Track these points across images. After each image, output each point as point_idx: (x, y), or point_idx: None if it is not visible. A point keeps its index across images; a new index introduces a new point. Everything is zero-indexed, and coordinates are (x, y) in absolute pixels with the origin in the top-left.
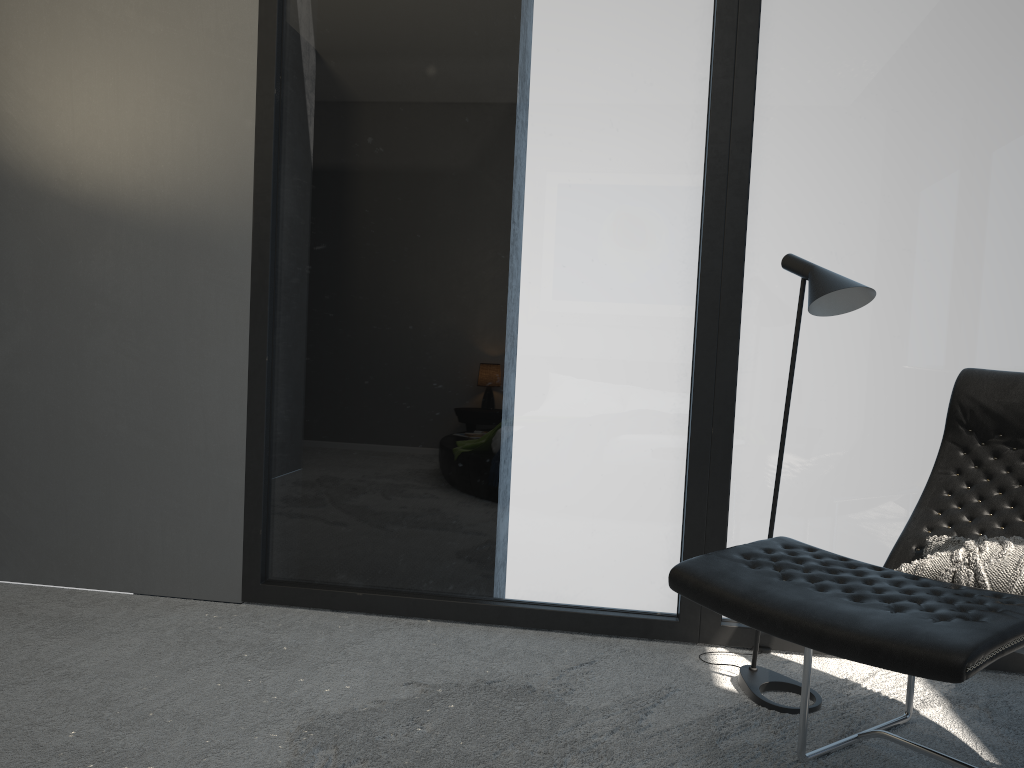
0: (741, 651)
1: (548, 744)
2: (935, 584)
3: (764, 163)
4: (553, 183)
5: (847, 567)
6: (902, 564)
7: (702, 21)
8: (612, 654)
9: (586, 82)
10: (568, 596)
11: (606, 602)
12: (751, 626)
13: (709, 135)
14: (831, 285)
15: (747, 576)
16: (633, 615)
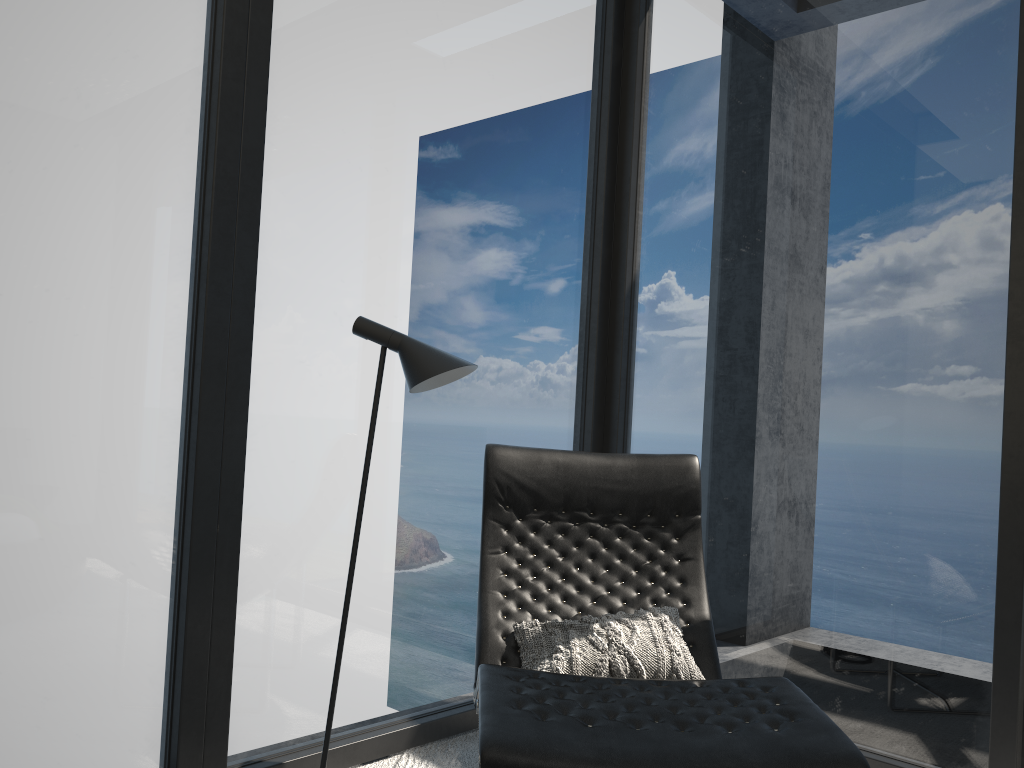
0: None
1: None
2: (687, 685)
3: (271, 197)
4: None
5: (595, 687)
6: (553, 662)
7: None
8: None
9: (42, 21)
10: None
11: None
12: None
13: (217, 148)
14: (446, 361)
15: (566, 733)
16: None
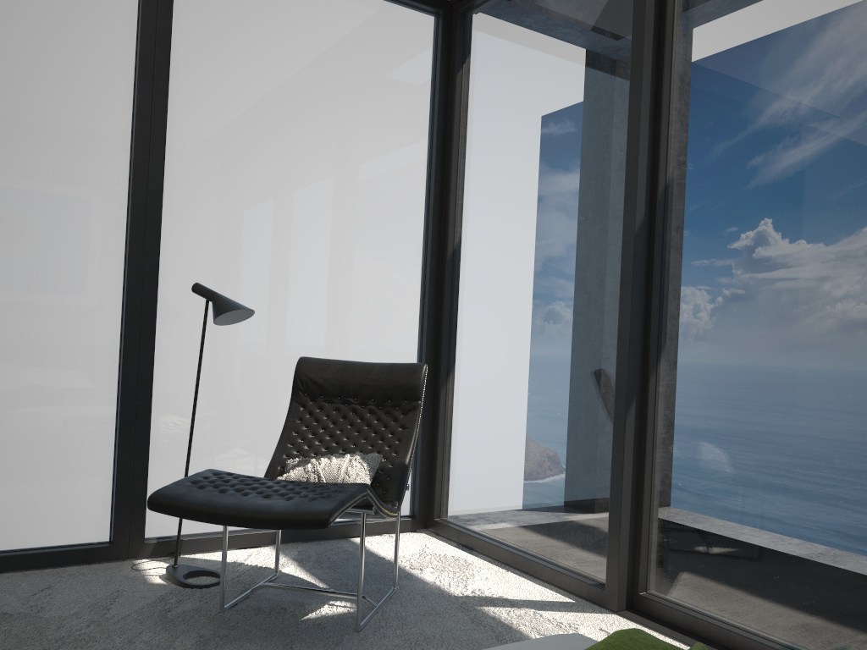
0: (160, 558)
1: (43, 644)
2: (304, 483)
3: (171, 215)
4: (2, 211)
5: (254, 481)
6: (278, 477)
7: (125, 109)
8: (64, 579)
9: (32, 137)
10: (17, 542)
11: (51, 541)
12: (209, 522)
13: (132, 191)
14: (229, 307)
15: (200, 494)
16: (75, 547)
